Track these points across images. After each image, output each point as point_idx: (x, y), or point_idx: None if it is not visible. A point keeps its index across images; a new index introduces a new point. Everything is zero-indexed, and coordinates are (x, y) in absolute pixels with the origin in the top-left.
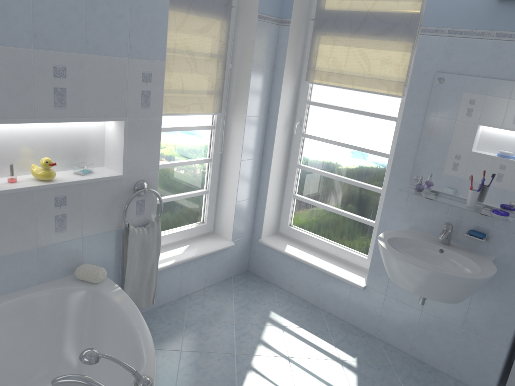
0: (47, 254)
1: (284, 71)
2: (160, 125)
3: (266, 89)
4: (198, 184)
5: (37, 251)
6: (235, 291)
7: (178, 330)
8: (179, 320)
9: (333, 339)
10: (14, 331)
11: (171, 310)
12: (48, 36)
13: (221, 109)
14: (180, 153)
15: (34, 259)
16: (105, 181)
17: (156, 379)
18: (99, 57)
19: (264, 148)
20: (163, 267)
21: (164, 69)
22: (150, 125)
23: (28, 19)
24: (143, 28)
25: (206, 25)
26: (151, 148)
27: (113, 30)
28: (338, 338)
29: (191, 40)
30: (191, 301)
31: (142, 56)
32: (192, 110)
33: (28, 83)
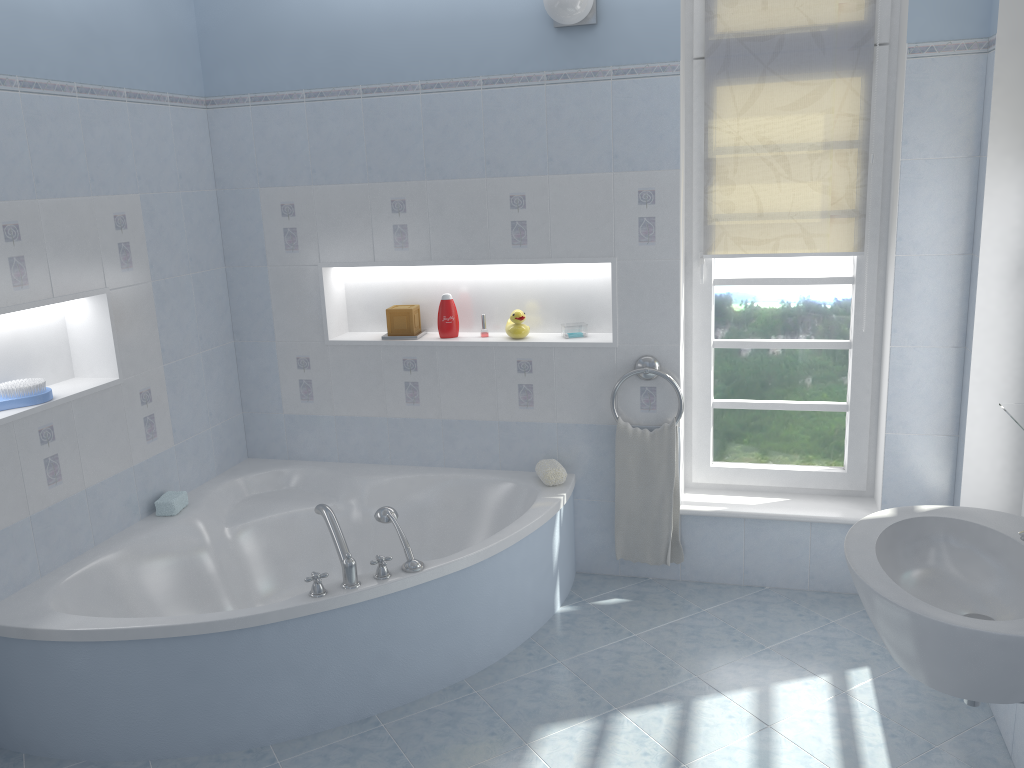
0: (510, 432)
1: (990, 151)
2: (676, 270)
3: (957, 196)
4: (821, 389)
5: (498, 425)
6: (855, 615)
7: (671, 615)
8: (693, 607)
9: (913, 760)
10: (453, 510)
11: (706, 592)
12: (502, 160)
13: (862, 245)
14: (770, 325)
15: (495, 435)
16: (586, 349)
17: (560, 641)
18: (569, 177)
19: (967, 326)
20: (694, 511)
21: (678, 181)
22: (657, 269)
23: (480, 145)
24: (634, 127)
25: (807, 93)
26: (662, 305)
27: (587, 138)
28: (931, 767)
29: (773, 126)
30: (753, 596)
31: (636, 167)
32: (785, 247)
33: (482, 218)
